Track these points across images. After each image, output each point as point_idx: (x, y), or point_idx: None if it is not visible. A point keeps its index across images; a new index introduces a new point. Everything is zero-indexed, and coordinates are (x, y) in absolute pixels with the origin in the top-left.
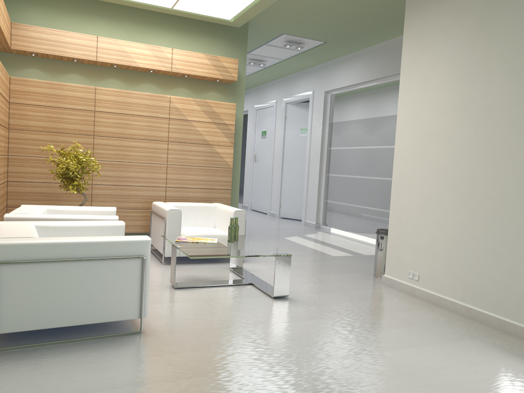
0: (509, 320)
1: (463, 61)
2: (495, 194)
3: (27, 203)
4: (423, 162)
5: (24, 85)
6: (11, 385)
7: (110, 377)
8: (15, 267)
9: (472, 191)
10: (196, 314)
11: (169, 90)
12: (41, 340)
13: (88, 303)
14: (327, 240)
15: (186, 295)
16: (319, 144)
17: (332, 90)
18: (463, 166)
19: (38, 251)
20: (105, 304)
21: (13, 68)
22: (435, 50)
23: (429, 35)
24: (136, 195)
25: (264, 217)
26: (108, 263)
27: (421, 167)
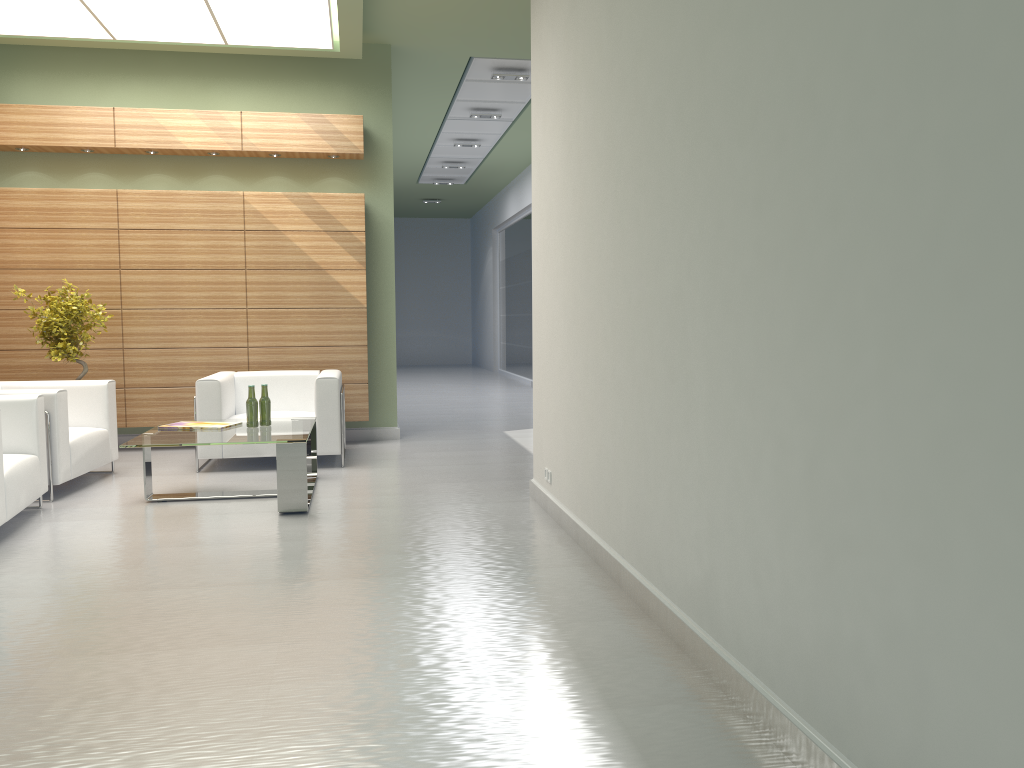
0: (601, 540)
1: (564, 73)
2: (588, 312)
3: None
4: (548, 266)
5: (6, 198)
6: None
7: None
8: None
9: (575, 310)
10: (111, 533)
11: (254, 182)
12: None
13: None
14: None
15: (146, 510)
16: None
17: None
18: (569, 266)
19: None
20: None
21: None
22: (548, 59)
23: (544, 32)
24: (198, 362)
25: None
26: None
27: (547, 276)
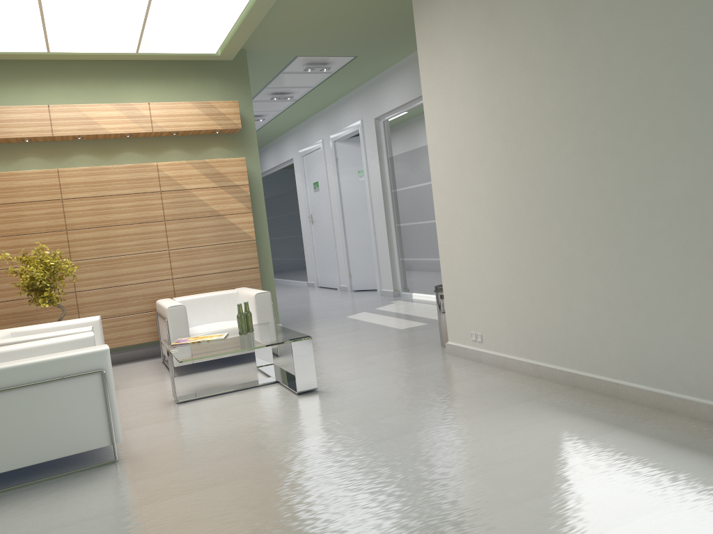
0: (576, 371)
1: (480, 60)
2: (537, 219)
3: None
4: (462, 193)
5: None
6: None
7: (62, 516)
8: None
9: (515, 219)
10: (193, 429)
11: (157, 155)
12: None
13: (42, 437)
14: (402, 310)
15: (188, 409)
16: (380, 187)
17: (383, 116)
18: (501, 190)
19: None
20: (64, 434)
21: None
22: (450, 52)
23: (441, 34)
24: (136, 295)
25: (332, 293)
26: (59, 385)
27: (462, 200)
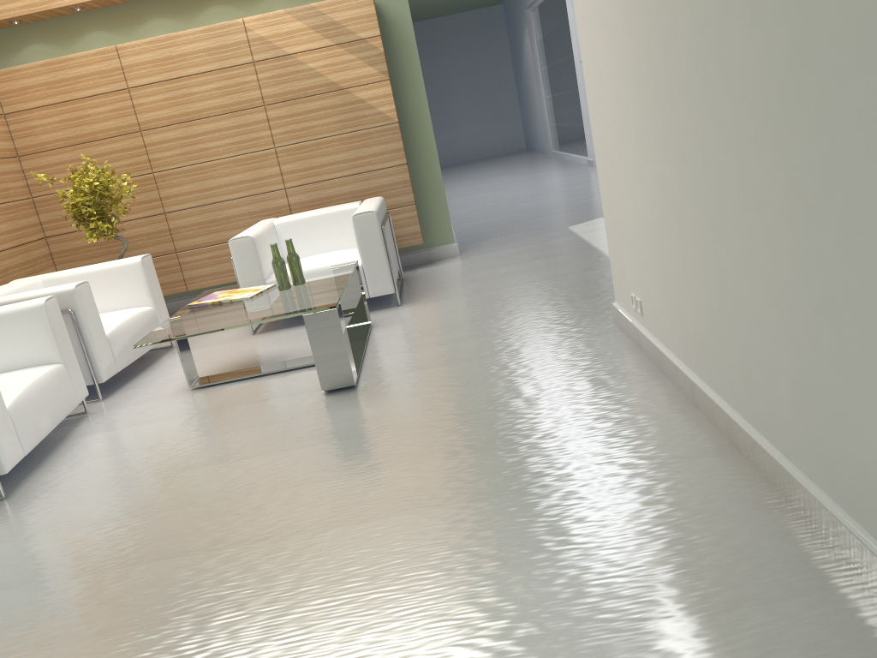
0: (739, 417)
1: None
2: (677, 82)
3: (83, 265)
4: (600, 27)
5: (13, 79)
6: None
7: None
8: None
9: (654, 82)
10: (141, 448)
11: (255, 5)
12: None
13: None
14: None
15: (188, 403)
16: None
17: None
18: (635, 17)
19: None
20: None
21: (6, 54)
22: None
23: None
24: (240, 214)
25: None
26: None
27: (602, 41)
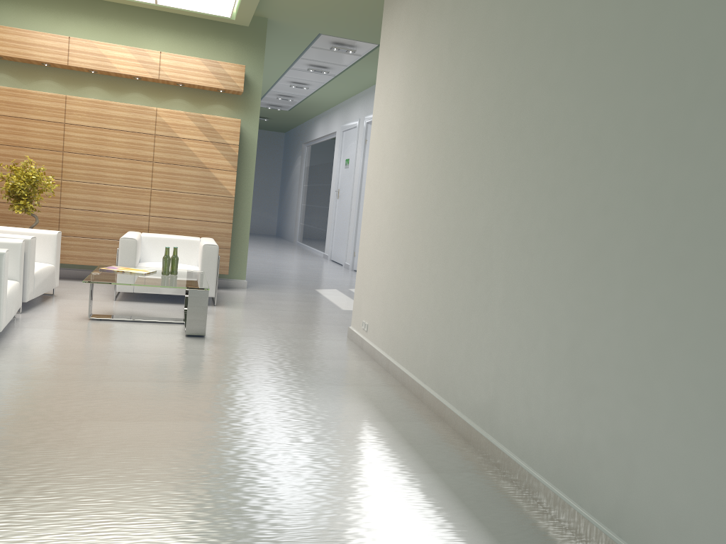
0: (407, 371)
1: (408, 71)
2: (412, 228)
3: None
4: (379, 192)
5: None
6: None
7: None
8: None
9: (401, 224)
10: (75, 340)
11: (163, 101)
12: None
13: None
14: None
15: (92, 325)
16: None
17: None
18: (398, 195)
19: None
20: None
21: None
22: (395, 58)
23: (393, 39)
24: (113, 223)
25: (334, 268)
26: None
27: (378, 198)
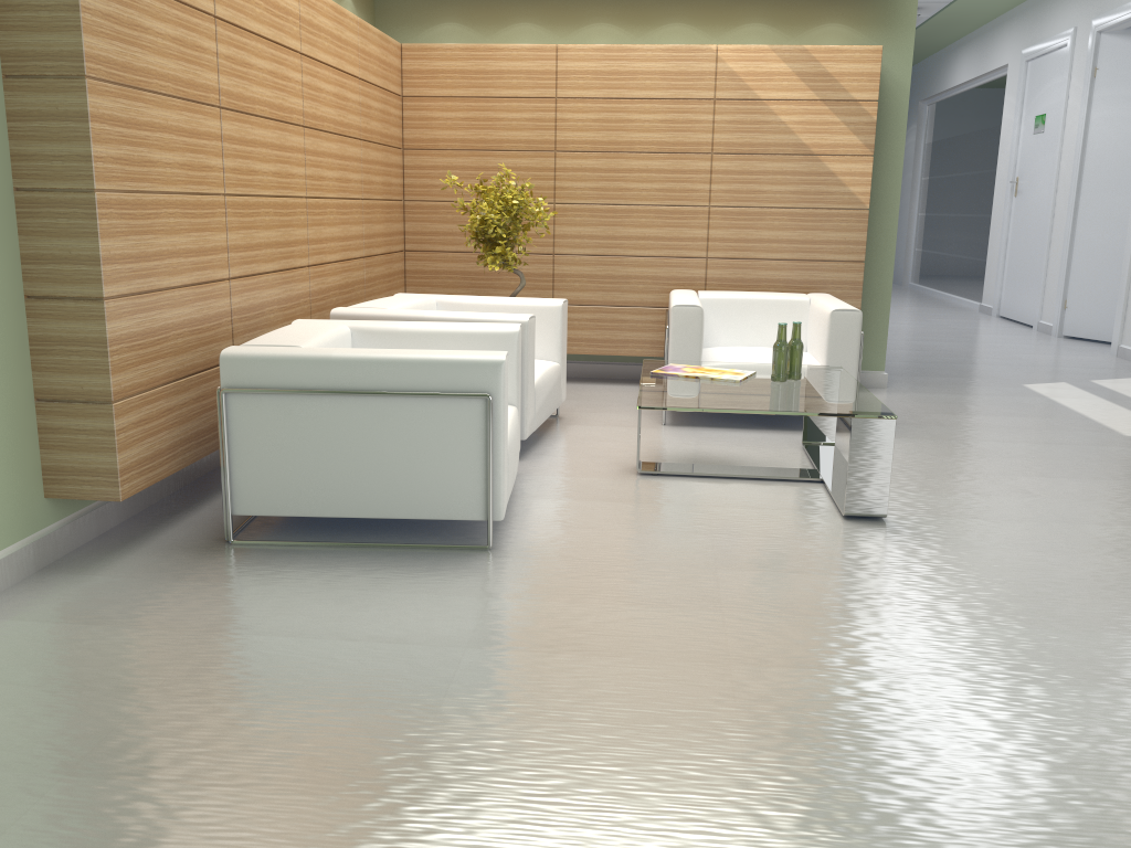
0: None
1: None
2: None
3: (438, 293)
4: None
5: (425, 58)
6: (201, 602)
7: (357, 620)
8: (253, 400)
9: None
10: (632, 530)
11: (724, 32)
12: (313, 536)
13: (385, 479)
14: None
15: (648, 490)
16: None
17: None
18: None
19: (290, 372)
20: (417, 484)
21: (414, 27)
22: None
23: None
24: (643, 276)
25: (1019, 334)
26: (419, 404)
27: None
